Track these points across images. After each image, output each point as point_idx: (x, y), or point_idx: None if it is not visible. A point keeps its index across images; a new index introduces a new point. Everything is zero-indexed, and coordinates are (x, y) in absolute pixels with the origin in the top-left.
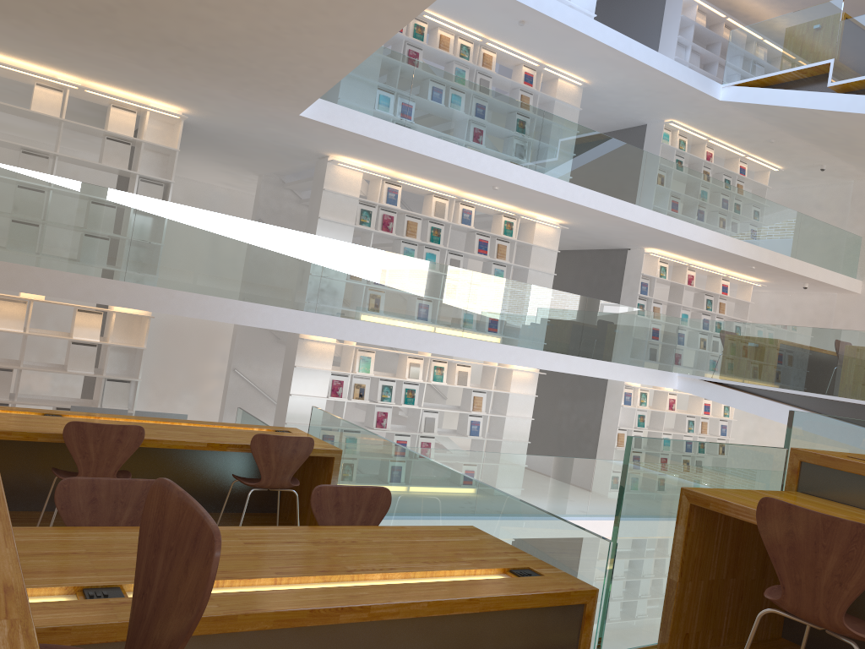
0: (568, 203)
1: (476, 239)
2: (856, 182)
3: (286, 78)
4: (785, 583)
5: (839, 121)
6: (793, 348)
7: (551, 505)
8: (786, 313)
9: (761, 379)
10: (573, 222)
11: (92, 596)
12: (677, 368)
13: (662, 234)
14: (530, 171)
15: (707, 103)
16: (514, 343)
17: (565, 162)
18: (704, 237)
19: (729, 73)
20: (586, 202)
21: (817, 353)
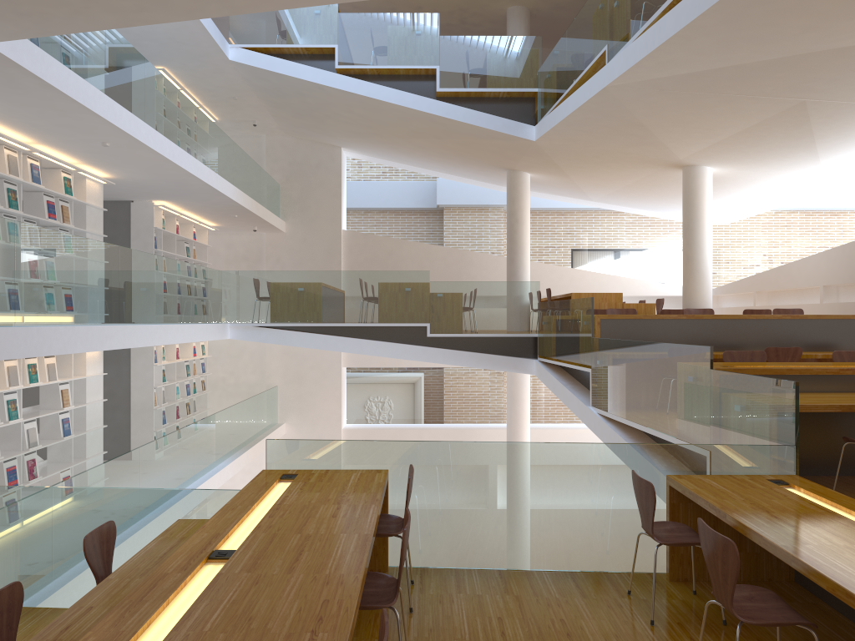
0: (166, 162)
1: (44, 201)
2: (268, 136)
3: (69, 6)
4: None
5: (333, 96)
6: (340, 289)
7: (177, 481)
8: (220, 252)
9: (315, 318)
10: (123, 178)
11: None
12: (227, 319)
13: (207, 190)
14: (150, 129)
15: (215, 60)
16: (149, 321)
17: (160, 117)
18: (231, 192)
19: (235, 35)
20: (180, 161)
21: (360, 291)
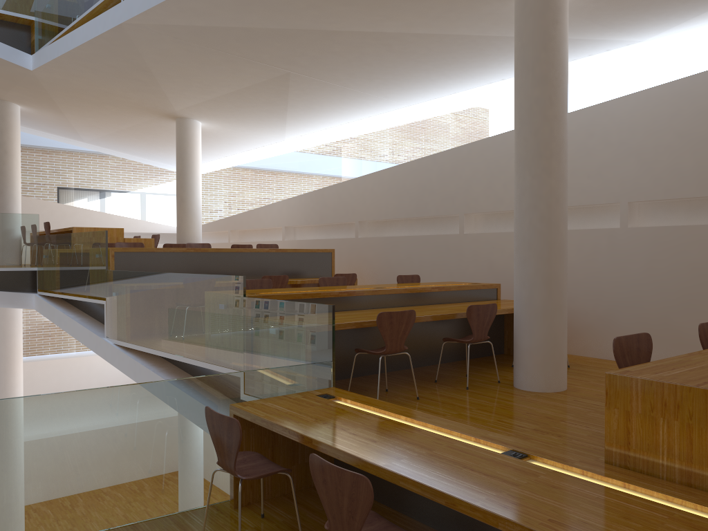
0: None
1: None
2: None
3: None
4: (387, 343)
5: None
6: None
7: None
8: None
9: None
10: None
11: (521, 454)
12: None
13: None
14: None
15: None
16: None
17: None
18: None
19: None
20: None
21: None
